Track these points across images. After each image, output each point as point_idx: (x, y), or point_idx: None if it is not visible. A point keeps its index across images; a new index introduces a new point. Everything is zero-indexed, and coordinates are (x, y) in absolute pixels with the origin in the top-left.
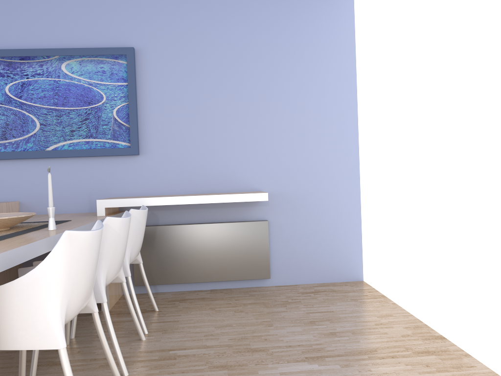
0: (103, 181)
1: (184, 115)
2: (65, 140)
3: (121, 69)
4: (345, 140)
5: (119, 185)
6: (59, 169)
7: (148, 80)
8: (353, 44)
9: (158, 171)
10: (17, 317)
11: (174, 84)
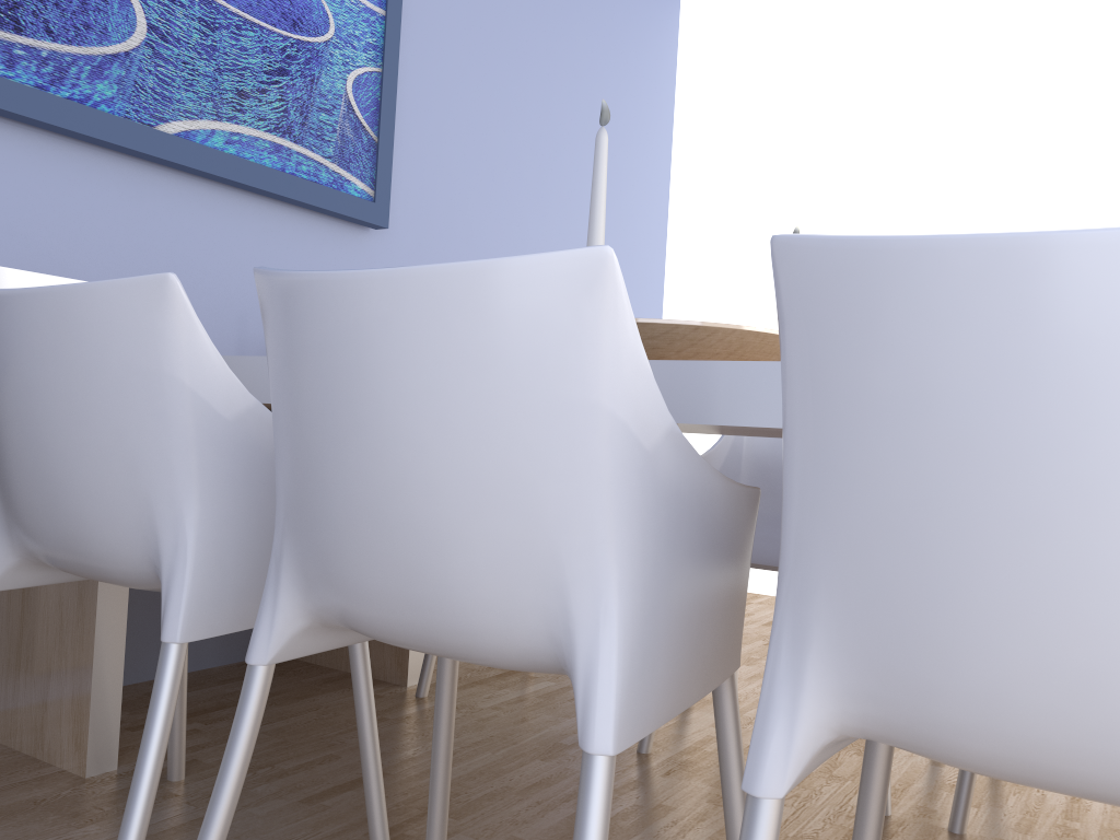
0: None
1: (460, 154)
2: (221, 118)
3: None
4: (651, 299)
5: None
6: (163, 211)
7: (405, 26)
8: (671, 119)
9: None
10: None
11: (452, 67)
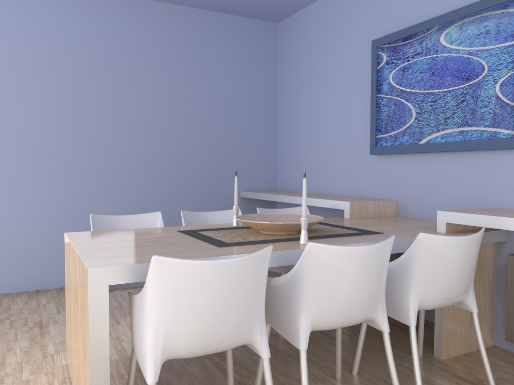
0: (481, 185)
1: None
2: (438, 131)
3: (511, 21)
4: None
5: (500, 192)
6: (434, 166)
7: None
8: None
9: None
10: (137, 332)
11: None
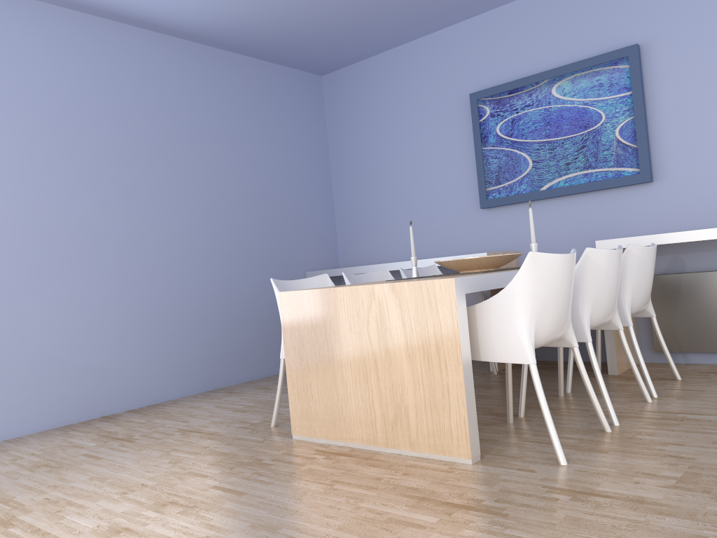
0: (608, 221)
1: (716, 117)
2: (560, 176)
3: (622, 76)
4: None
5: (628, 224)
6: (555, 211)
7: (659, 81)
8: None
9: (680, 200)
10: (493, 332)
11: (699, 78)
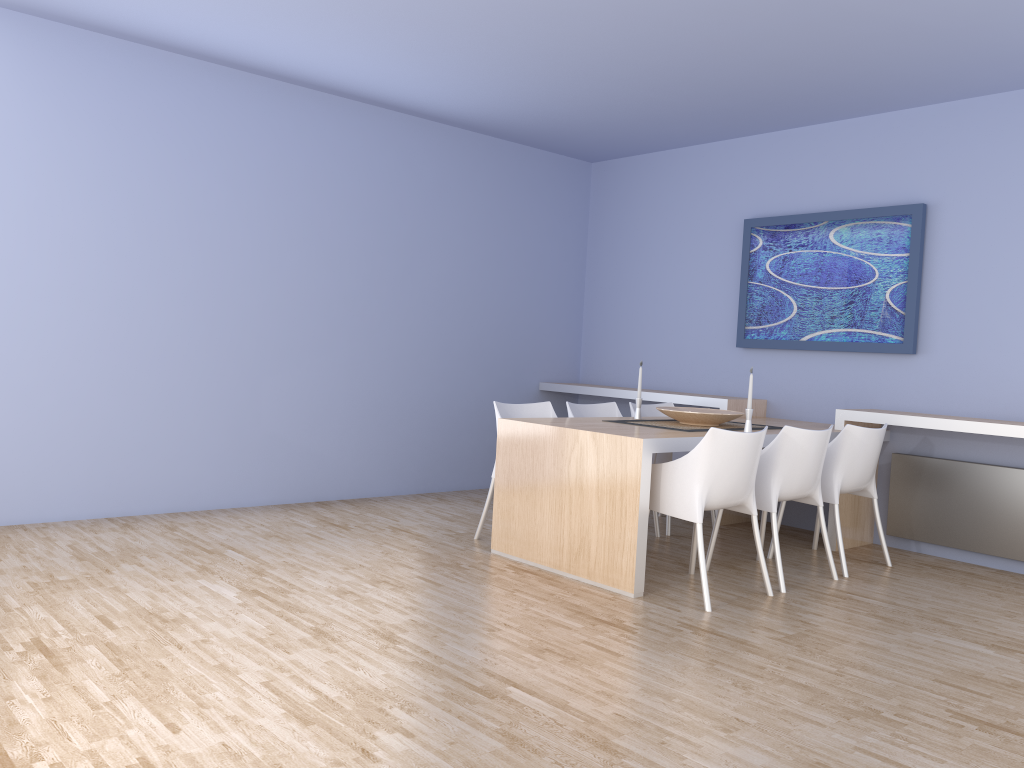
0: (865, 386)
1: (990, 299)
2: (823, 329)
3: (902, 235)
4: None
5: (885, 394)
6: (814, 365)
7: (941, 248)
8: None
9: (940, 380)
10: (672, 490)
11: (980, 253)
